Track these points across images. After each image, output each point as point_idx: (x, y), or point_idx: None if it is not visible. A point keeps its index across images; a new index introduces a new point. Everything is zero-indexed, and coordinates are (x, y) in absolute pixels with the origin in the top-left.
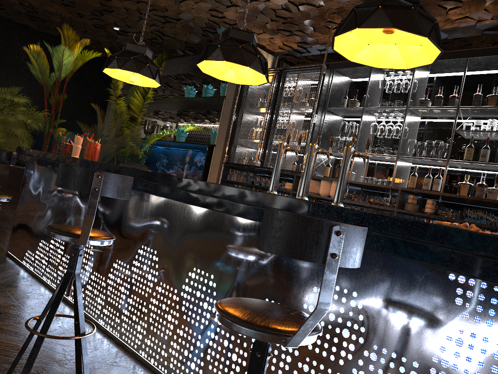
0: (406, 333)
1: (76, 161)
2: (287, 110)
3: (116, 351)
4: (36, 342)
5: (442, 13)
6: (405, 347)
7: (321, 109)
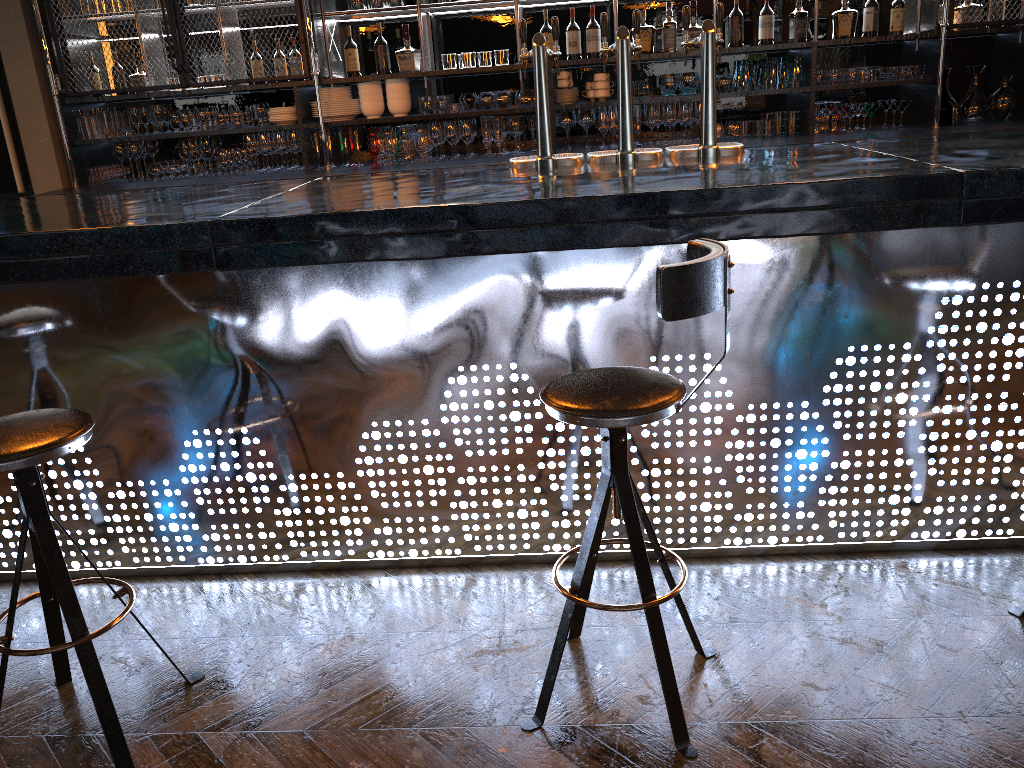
0: None
1: (68, 242)
2: None
3: (498, 575)
4: (650, 618)
5: None
6: None
7: None
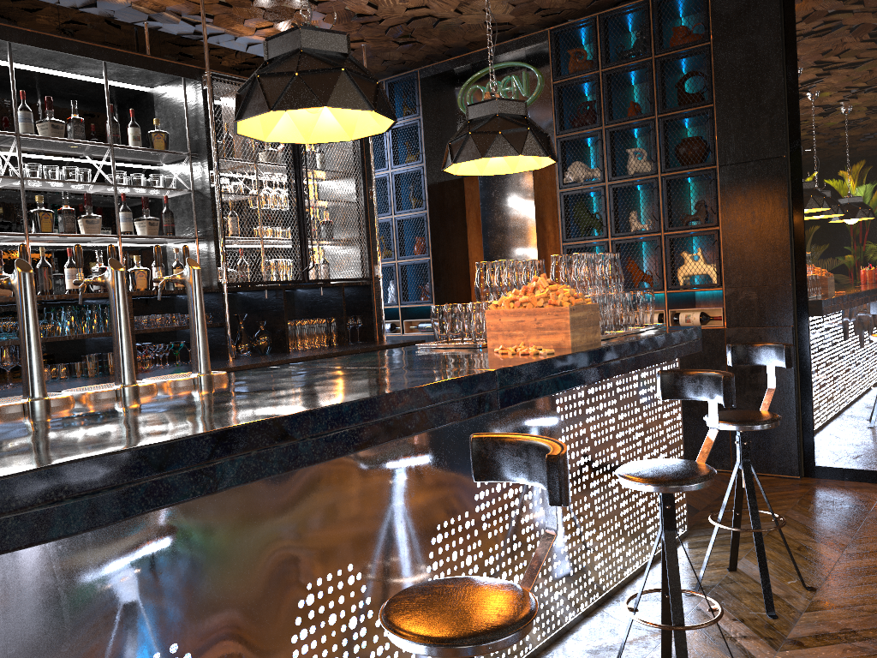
0: None
1: None
2: None
3: None
4: None
5: None
6: None
7: None
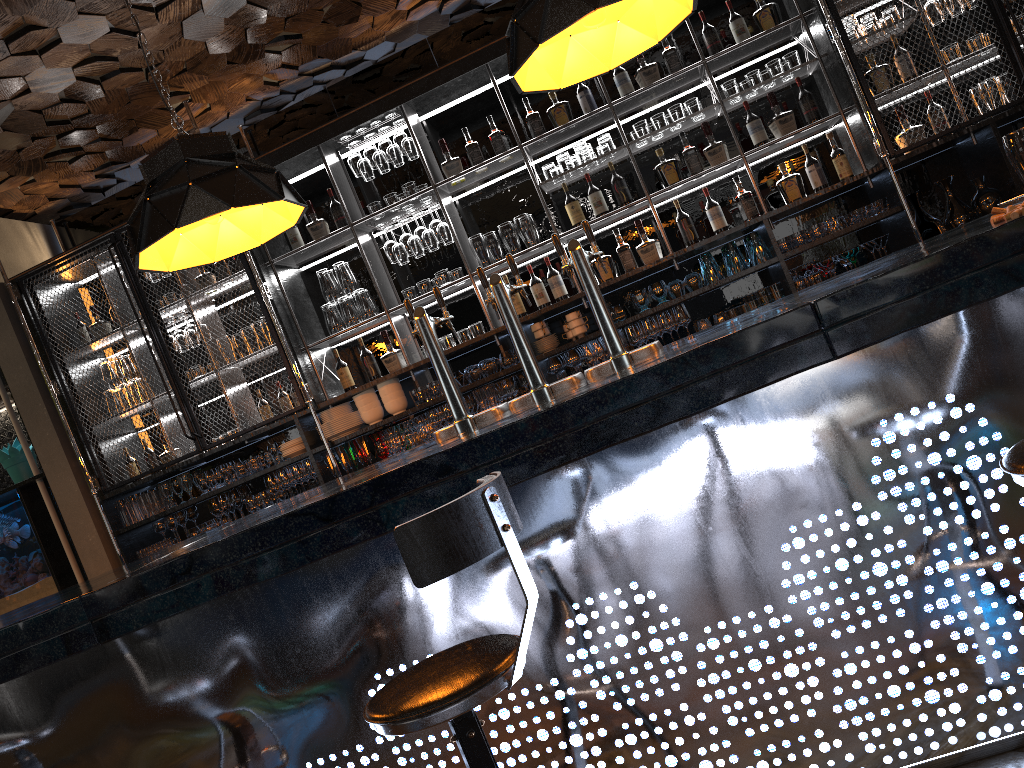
0: None
1: None
2: (171, 311)
3: None
4: None
5: (390, 4)
6: None
7: (265, 268)
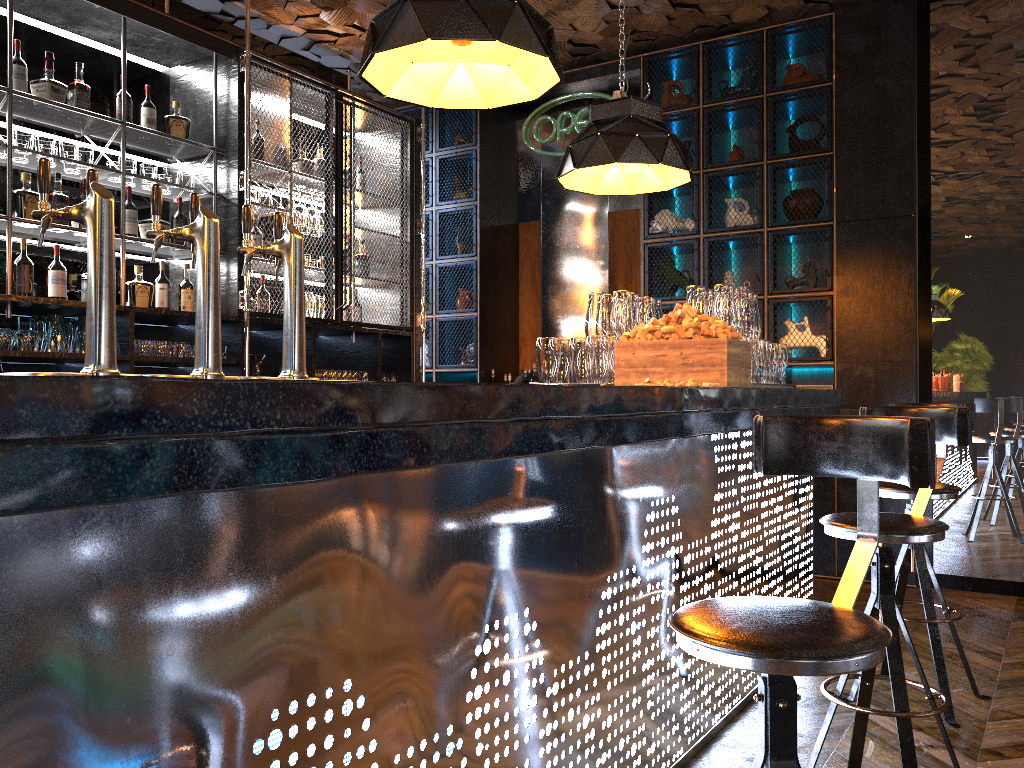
0: (700, 513)
1: None
2: None
3: None
4: None
5: None
6: (701, 528)
7: None
